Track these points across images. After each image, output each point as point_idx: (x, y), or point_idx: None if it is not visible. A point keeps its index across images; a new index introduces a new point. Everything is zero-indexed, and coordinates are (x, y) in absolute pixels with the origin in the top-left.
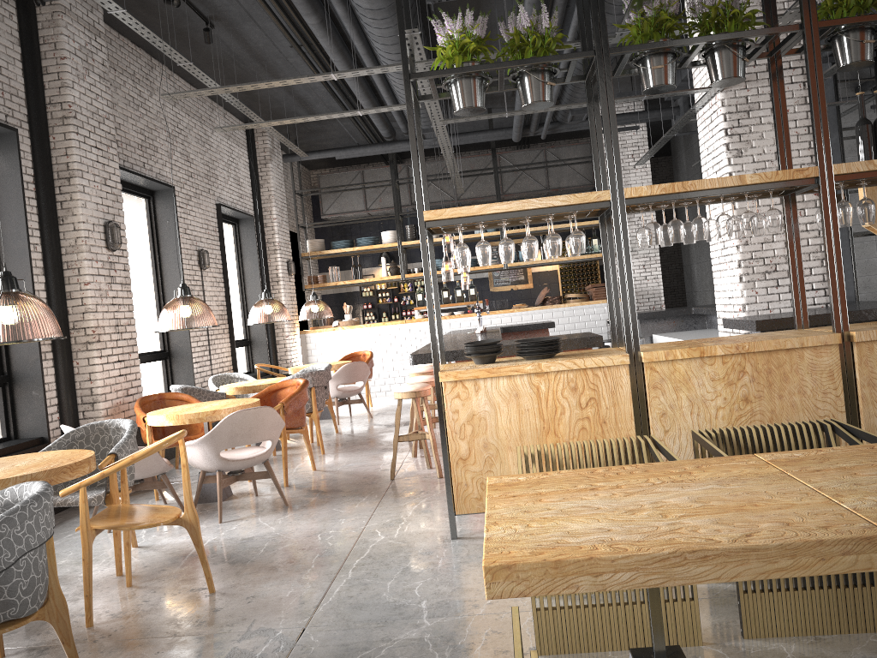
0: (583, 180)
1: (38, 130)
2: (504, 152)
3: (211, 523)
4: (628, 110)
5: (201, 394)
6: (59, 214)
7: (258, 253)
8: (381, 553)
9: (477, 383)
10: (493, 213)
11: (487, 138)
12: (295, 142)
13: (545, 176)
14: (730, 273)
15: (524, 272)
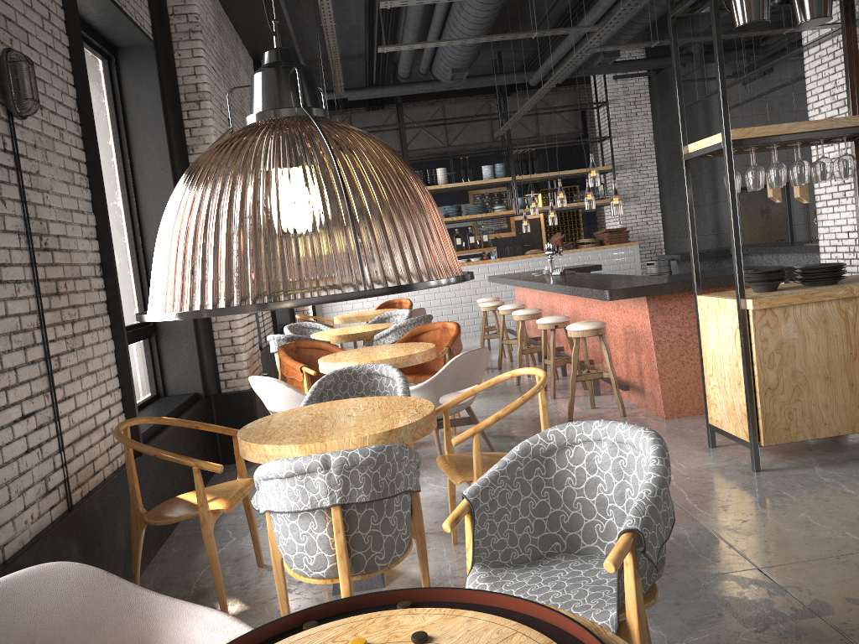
0: (572, 128)
1: (162, 45)
2: (495, 98)
3: (432, 474)
4: (630, 58)
5: None
6: (188, 143)
7: None
8: (700, 490)
9: (786, 310)
10: (797, 133)
11: (505, 81)
12: None
13: (535, 124)
14: (854, 208)
15: (507, 220)
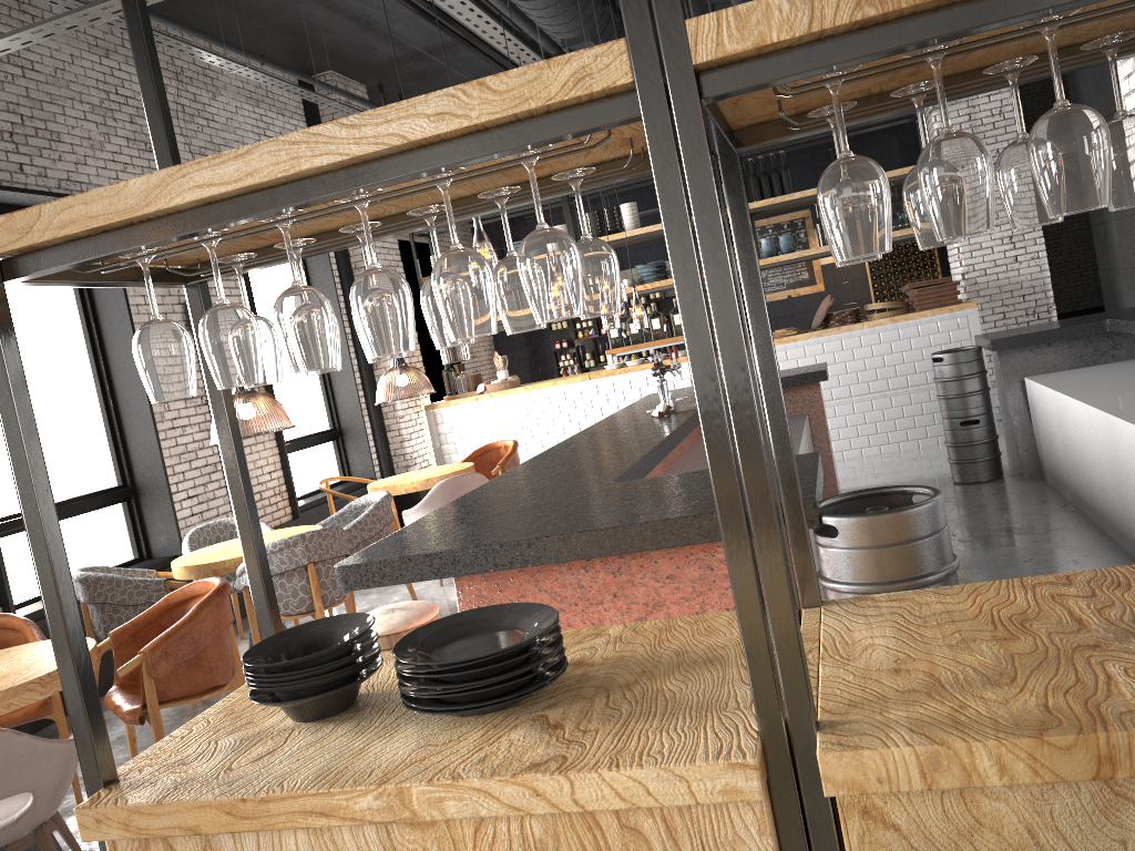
0: None
1: None
2: None
3: None
4: None
5: (115, 587)
6: None
7: (341, 287)
8: None
9: (213, 842)
10: (213, 202)
11: None
12: (401, 98)
13: None
14: None
15: (808, 265)
